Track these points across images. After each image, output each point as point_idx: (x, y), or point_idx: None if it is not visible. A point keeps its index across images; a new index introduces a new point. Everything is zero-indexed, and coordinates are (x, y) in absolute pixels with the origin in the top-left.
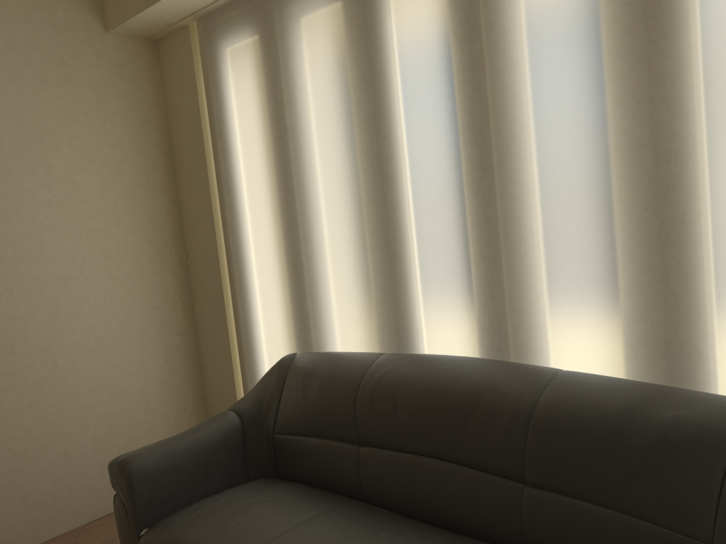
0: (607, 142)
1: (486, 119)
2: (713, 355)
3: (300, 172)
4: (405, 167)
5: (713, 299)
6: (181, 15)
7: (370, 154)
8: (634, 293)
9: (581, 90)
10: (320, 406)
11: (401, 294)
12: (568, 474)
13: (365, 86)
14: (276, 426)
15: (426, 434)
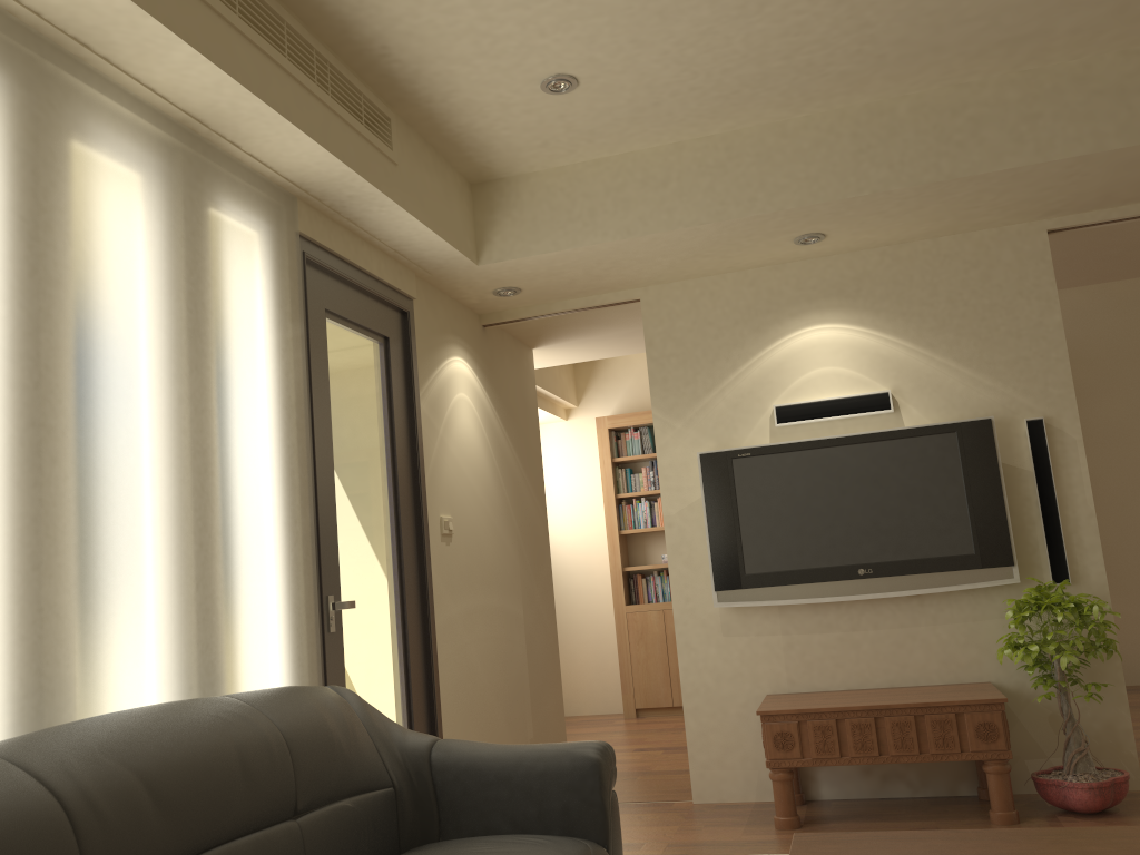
0: (173, 439)
1: (56, 359)
2: (240, 671)
3: None
4: None
5: (239, 613)
6: None
7: None
8: (191, 612)
9: (155, 373)
10: None
11: None
12: (325, 777)
13: None
14: None
15: (200, 813)
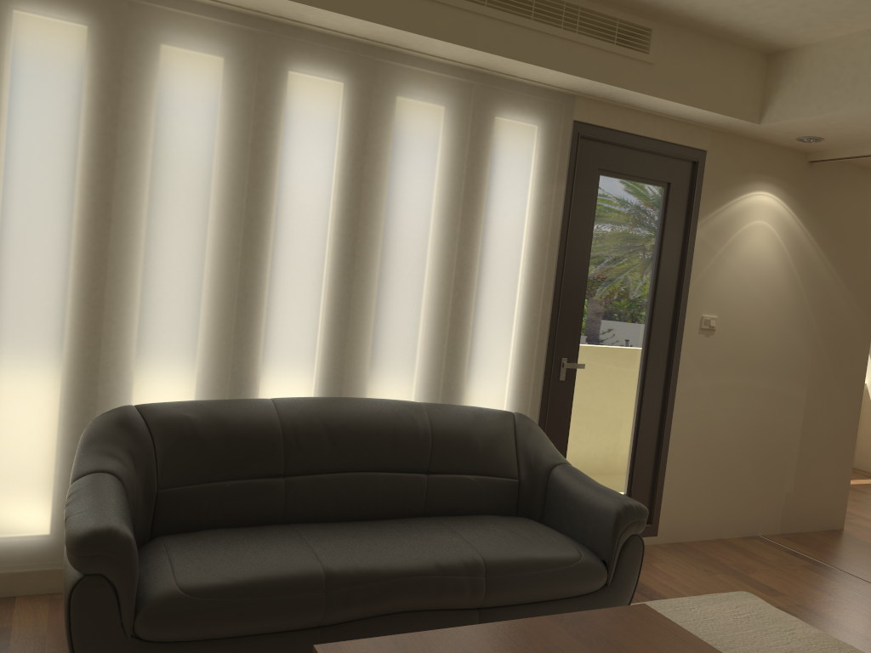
0: (438, 260)
1: (363, 221)
2: (469, 391)
3: (138, 205)
4: (282, 236)
5: (474, 359)
6: None
7: (244, 214)
8: (437, 354)
9: (429, 224)
10: (236, 449)
11: (252, 346)
12: (455, 460)
13: (252, 153)
14: (162, 481)
15: (356, 454)
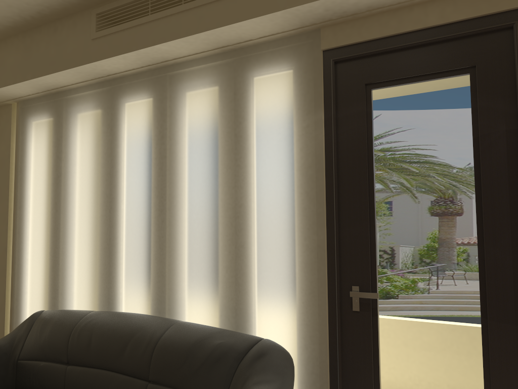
0: (215, 204)
1: (164, 184)
2: (252, 315)
3: (65, 200)
4: (122, 204)
5: (253, 287)
6: (7, 98)
7: (105, 195)
8: (222, 282)
9: (206, 177)
10: (48, 341)
11: (112, 277)
12: (168, 374)
13: (106, 157)
14: (20, 355)
15: (104, 355)
